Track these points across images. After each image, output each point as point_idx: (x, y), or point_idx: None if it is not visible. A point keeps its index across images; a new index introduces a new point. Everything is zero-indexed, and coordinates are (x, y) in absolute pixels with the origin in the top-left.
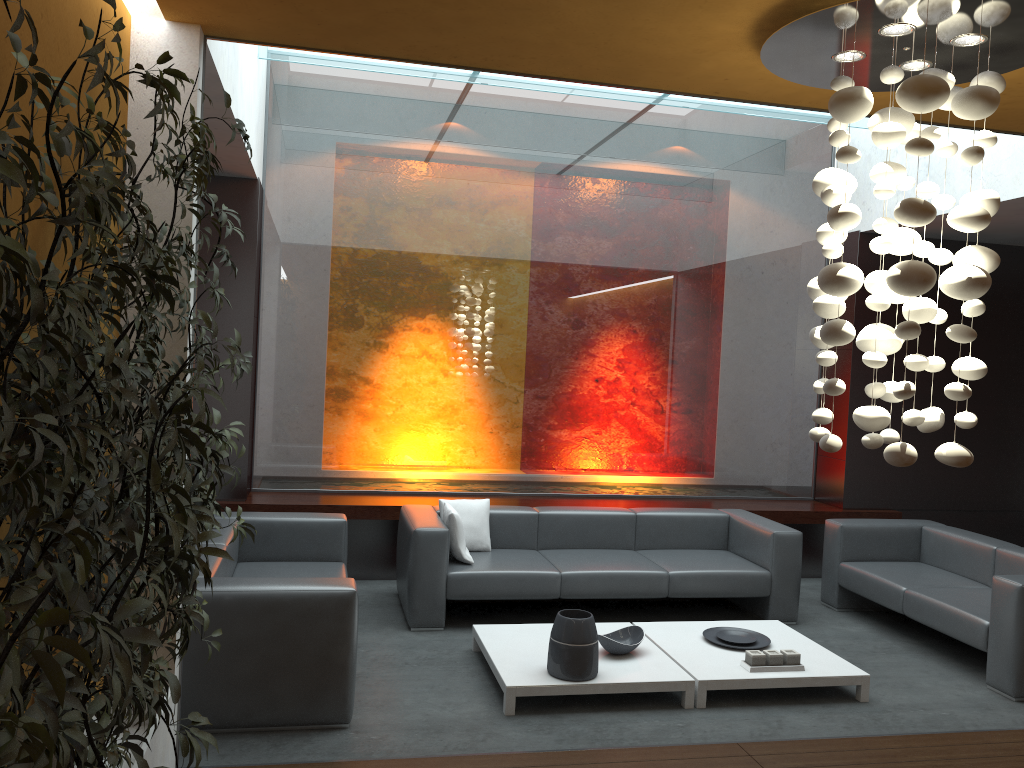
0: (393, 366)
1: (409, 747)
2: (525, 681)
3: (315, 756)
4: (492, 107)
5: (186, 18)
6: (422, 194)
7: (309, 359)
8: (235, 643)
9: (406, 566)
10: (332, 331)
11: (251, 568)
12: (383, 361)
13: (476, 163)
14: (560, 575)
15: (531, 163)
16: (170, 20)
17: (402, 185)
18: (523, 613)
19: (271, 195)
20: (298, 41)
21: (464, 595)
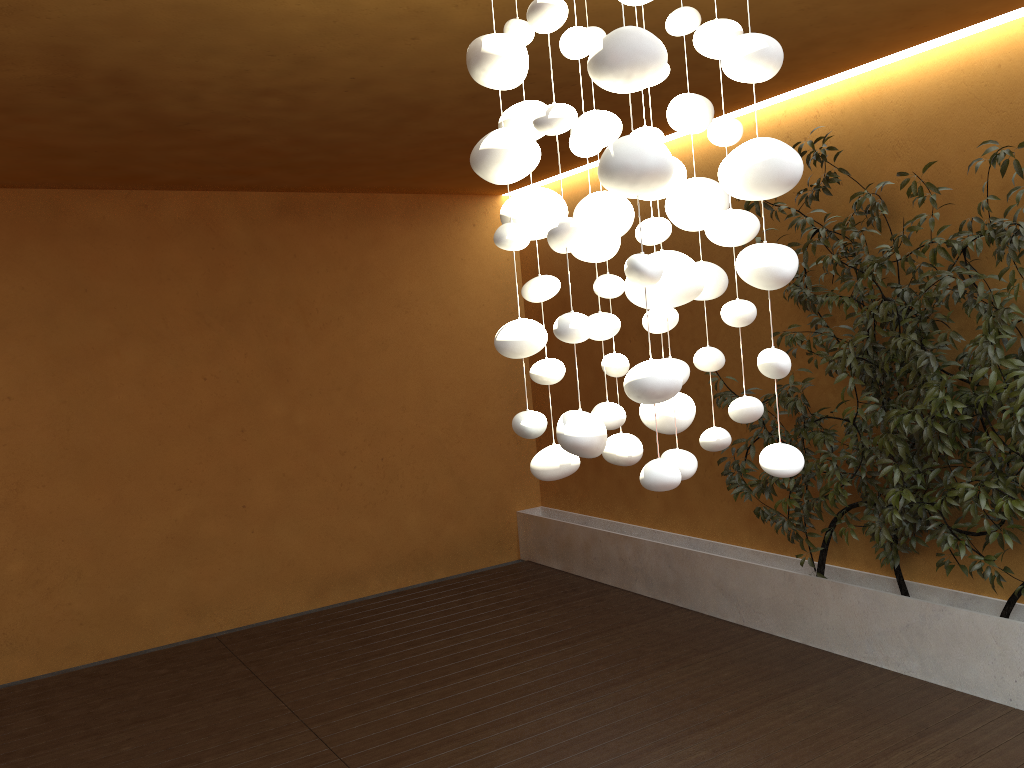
0: None
1: None
2: None
3: None
4: None
5: None
6: None
7: None
8: None
9: None
10: None
11: None
12: None
13: None
14: None
15: None
16: None
17: None
18: None
19: None
20: None
21: None
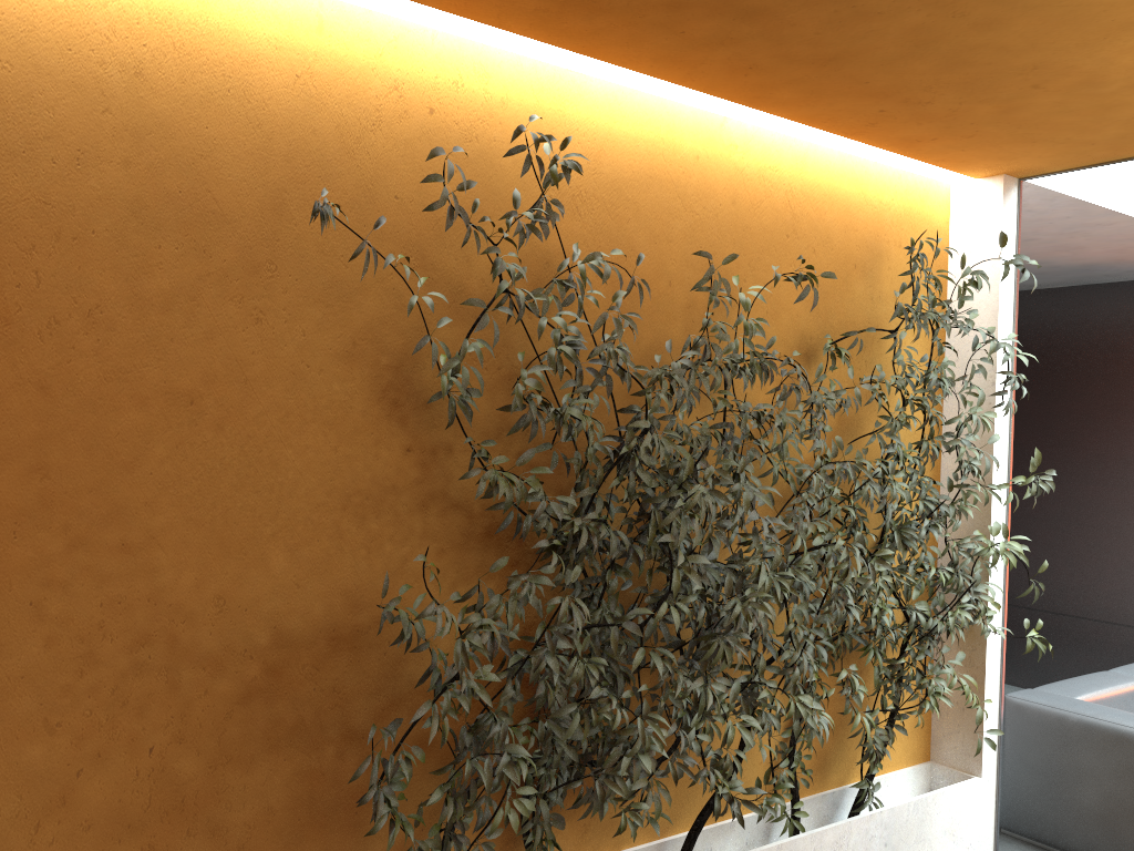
0: None
1: None
2: None
3: None
4: None
5: (987, 173)
6: None
7: None
8: (1077, 768)
9: None
10: None
11: None
12: None
13: None
14: None
15: None
16: (979, 178)
17: None
18: None
19: None
20: (1098, 159)
21: None
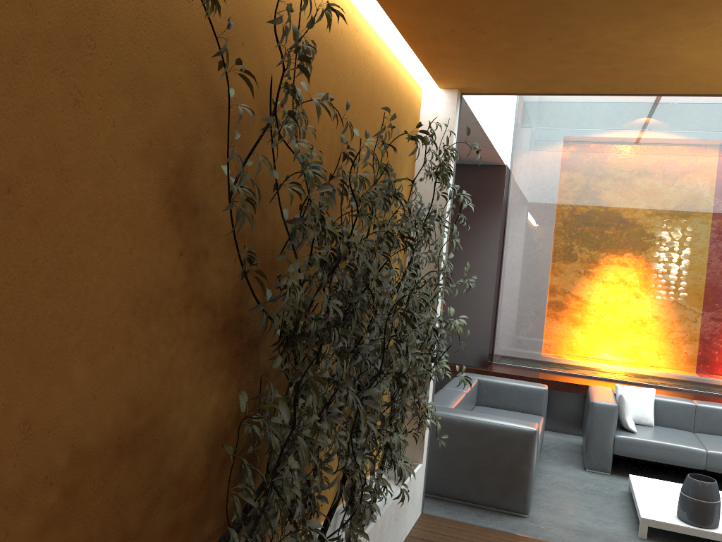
0: (592, 289)
1: (563, 538)
2: (656, 517)
3: (501, 527)
4: (678, 104)
5: (450, 86)
6: (620, 169)
7: (534, 281)
8: (460, 449)
9: (585, 426)
10: (550, 263)
11: (482, 410)
12: (585, 285)
13: (663, 145)
14: (706, 452)
15: (709, 143)
16: (442, 88)
17: (605, 164)
18: (676, 476)
19: (515, 174)
20: (513, 91)
21: (626, 453)
